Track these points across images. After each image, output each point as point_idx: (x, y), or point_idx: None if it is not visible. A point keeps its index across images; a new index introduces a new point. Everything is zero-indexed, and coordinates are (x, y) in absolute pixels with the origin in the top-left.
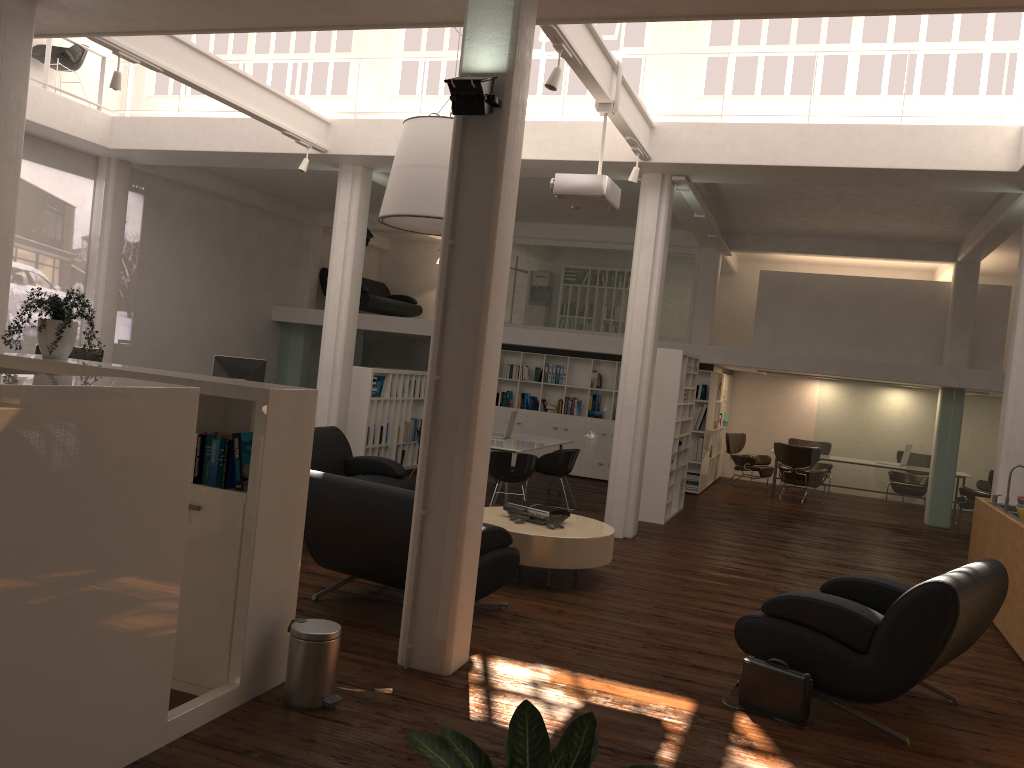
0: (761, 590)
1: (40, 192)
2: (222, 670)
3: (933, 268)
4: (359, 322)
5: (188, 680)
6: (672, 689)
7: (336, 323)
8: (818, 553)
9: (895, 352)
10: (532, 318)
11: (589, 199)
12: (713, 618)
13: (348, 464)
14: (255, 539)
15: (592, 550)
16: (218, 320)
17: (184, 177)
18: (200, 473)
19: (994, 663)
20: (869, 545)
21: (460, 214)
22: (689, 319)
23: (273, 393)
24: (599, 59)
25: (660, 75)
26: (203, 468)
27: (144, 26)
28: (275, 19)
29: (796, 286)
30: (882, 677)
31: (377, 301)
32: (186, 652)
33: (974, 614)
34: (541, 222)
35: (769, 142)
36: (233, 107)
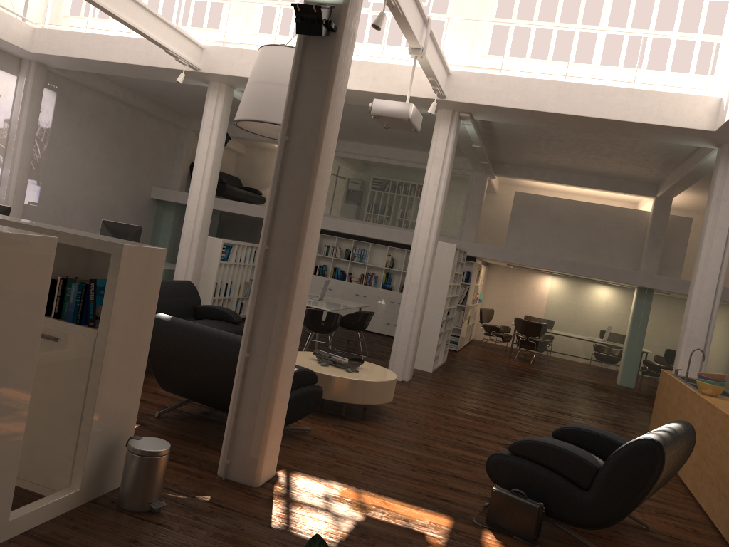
0: (502, 428)
1: None
2: (66, 476)
3: (637, 201)
4: (217, 204)
5: (37, 482)
6: (434, 507)
7: (197, 202)
8: (543, 402)
9: (606, 259)
10: (346, 212)
11: (398, 121)
12: (467, 449)
13: (197, 310)
14: (102, 369)
15: (379, 391)
16: (109, 194)
17: (89, 82)
18: (60, 310)
19: (673, 497)
20: (579, 398)
21: (296, 116)
22: (461, 223)
23: (126, 248)
24: (415, 12)
25: (457, 36)
26: (63, 306)
27: None
28: None
29: (540, 205)
30: (599, 510)
31: (232, 190)
32: (37, 459)
33: (673, 465)
34: (358, 142)
35: (535, 93)
36: (127, 25)
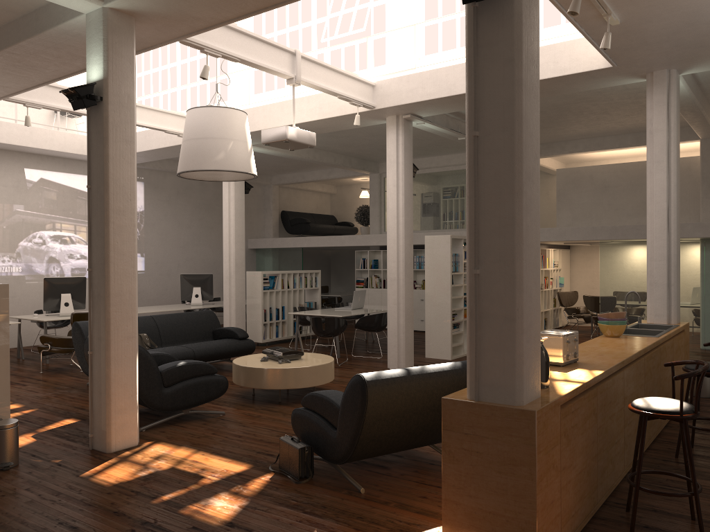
0: None
1: (73, 189)
2: None
3: None
4: (295, 243)
5: None
6: (249, 460)
7: (228, 245)
8: None
9: None
10: None
11: (285, 143)
12: None
13: (214, 333)
14: None
15: (300, 376)
16: (207, 252)
17: (167, 167)
18: None
19: None
20: None
21: (92, 169)
22: None
23: None
24: (269, 51)
25: (395, 48)
26: None
27: (15, 88)
28: (60, 70)
29: (584, 177)
30: (341, 445)
31: (317, 228)
32: None
33: (408, 398)
34: None
35: (444, 80)
36: None
